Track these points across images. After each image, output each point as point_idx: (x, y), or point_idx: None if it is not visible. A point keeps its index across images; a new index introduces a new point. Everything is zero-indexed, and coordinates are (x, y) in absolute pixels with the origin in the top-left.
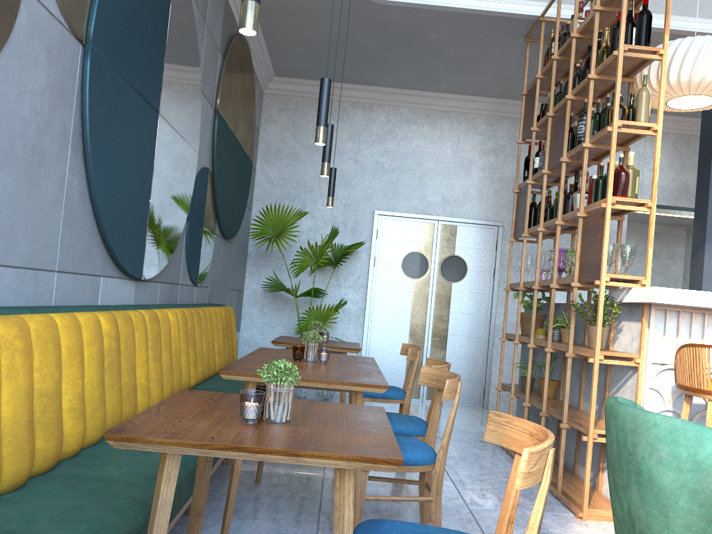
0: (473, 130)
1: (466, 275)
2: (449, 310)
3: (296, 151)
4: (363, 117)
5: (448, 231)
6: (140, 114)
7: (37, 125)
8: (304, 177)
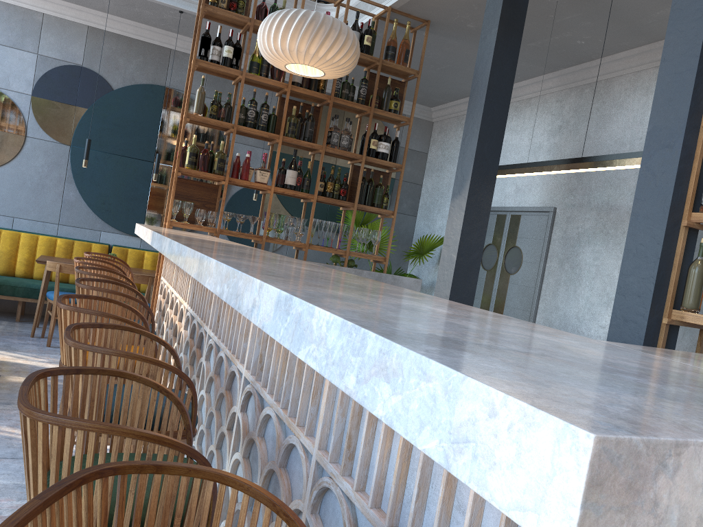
0: (546, 111)
1: (520, 267)
2: (504, 303)
3: (441, 164)
4: None
5: (514, 222)
6: (127, 165)
7: (40, 176)
8: (442, 185)
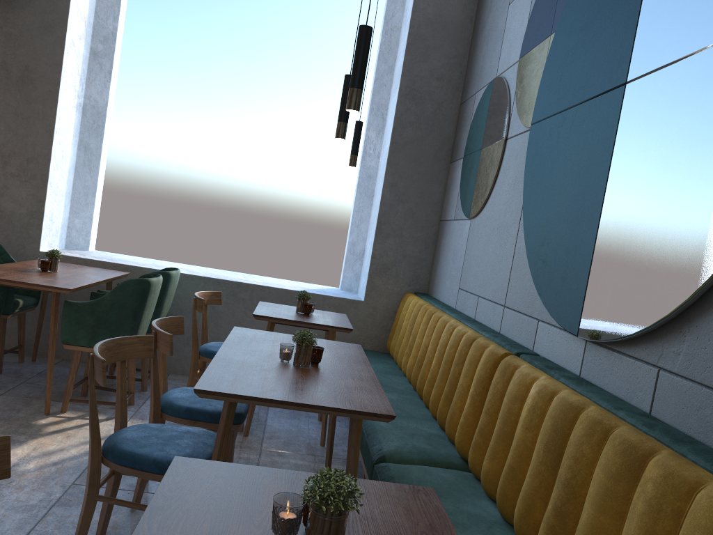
0: None
1: None
2: None
3: None
4: None
5: None
6: (583, 123)
7: (505, 209)
8: None
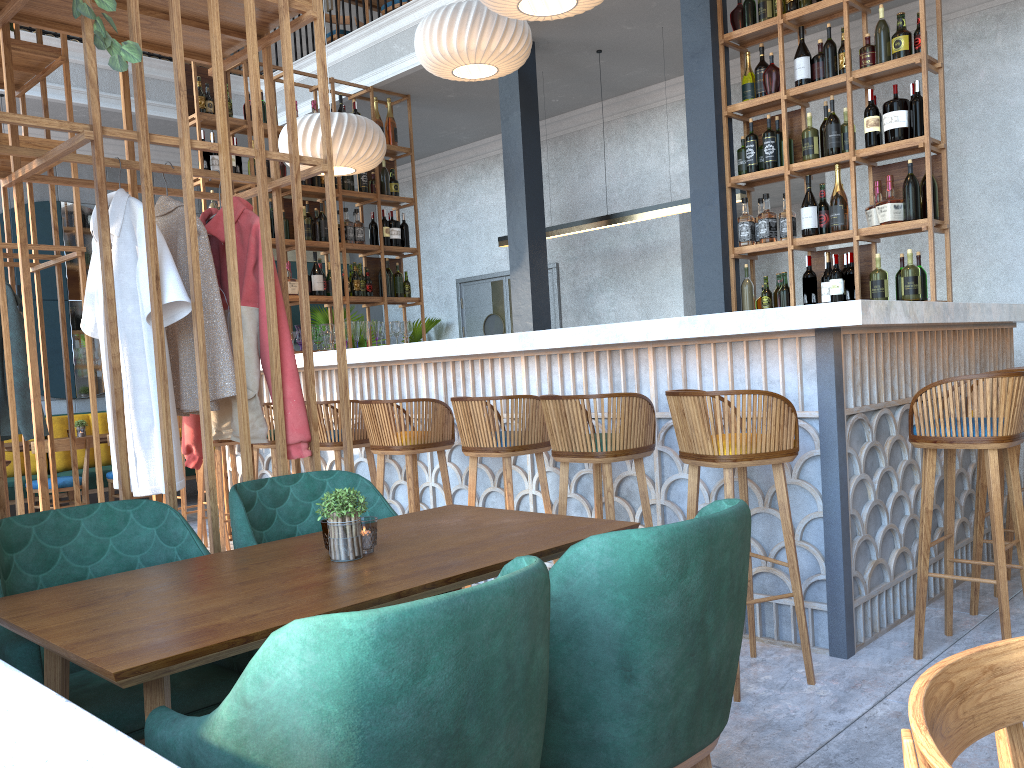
0: None
1: None
2: None
3: None
4: (439, 187)
5: None
6: (35, 310)
7: None
8: (408, 261)
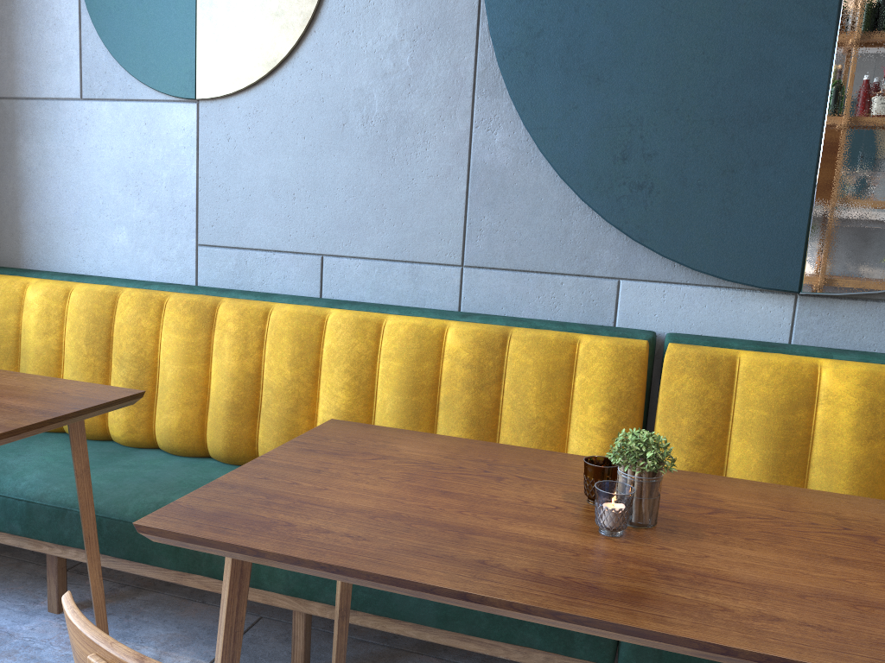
0: None
1: None
2: None
3: None
4: None
5: None
6: None
7: (388, 88)
8: None
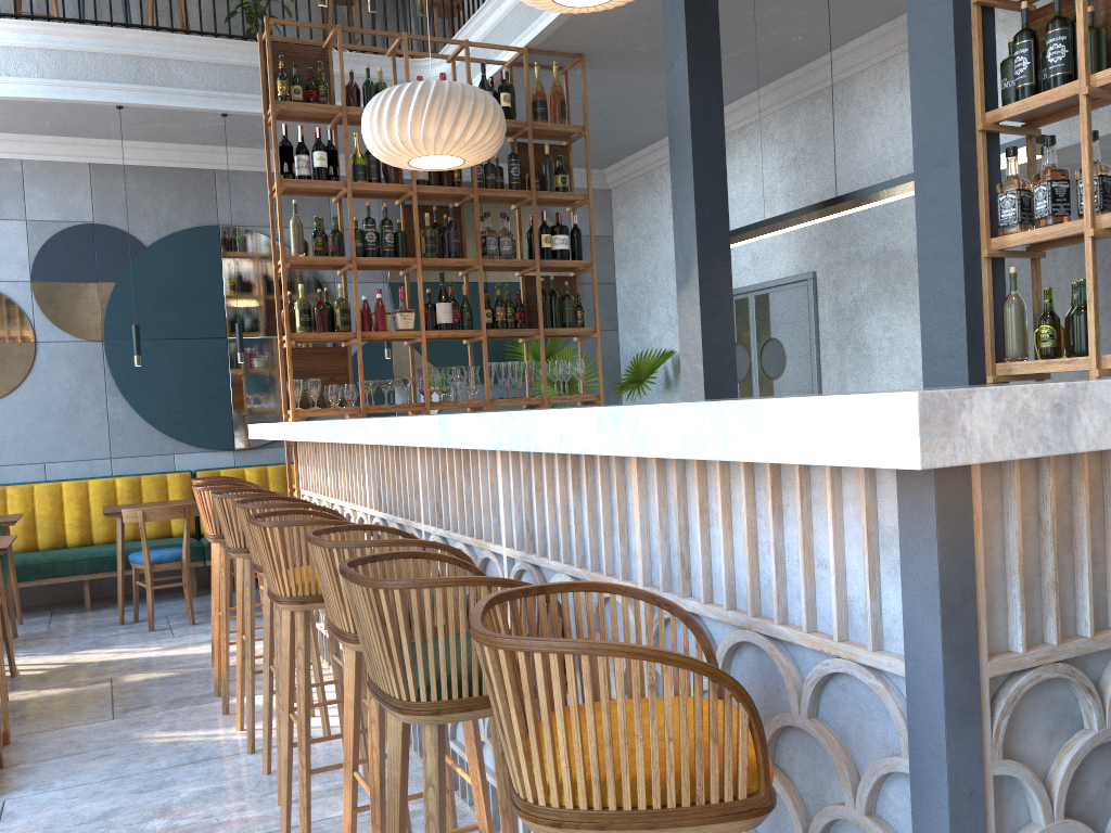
0: (770, 141)
1: (785, 366)
2: None
3: (637, 247)
4: None
5: (761, 305)
6: (190, 350)
7: (69, 395)
8: (645, 276)
